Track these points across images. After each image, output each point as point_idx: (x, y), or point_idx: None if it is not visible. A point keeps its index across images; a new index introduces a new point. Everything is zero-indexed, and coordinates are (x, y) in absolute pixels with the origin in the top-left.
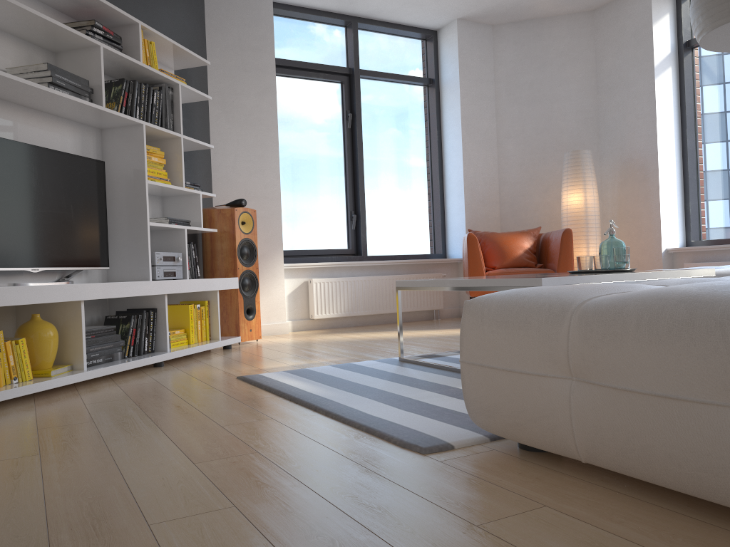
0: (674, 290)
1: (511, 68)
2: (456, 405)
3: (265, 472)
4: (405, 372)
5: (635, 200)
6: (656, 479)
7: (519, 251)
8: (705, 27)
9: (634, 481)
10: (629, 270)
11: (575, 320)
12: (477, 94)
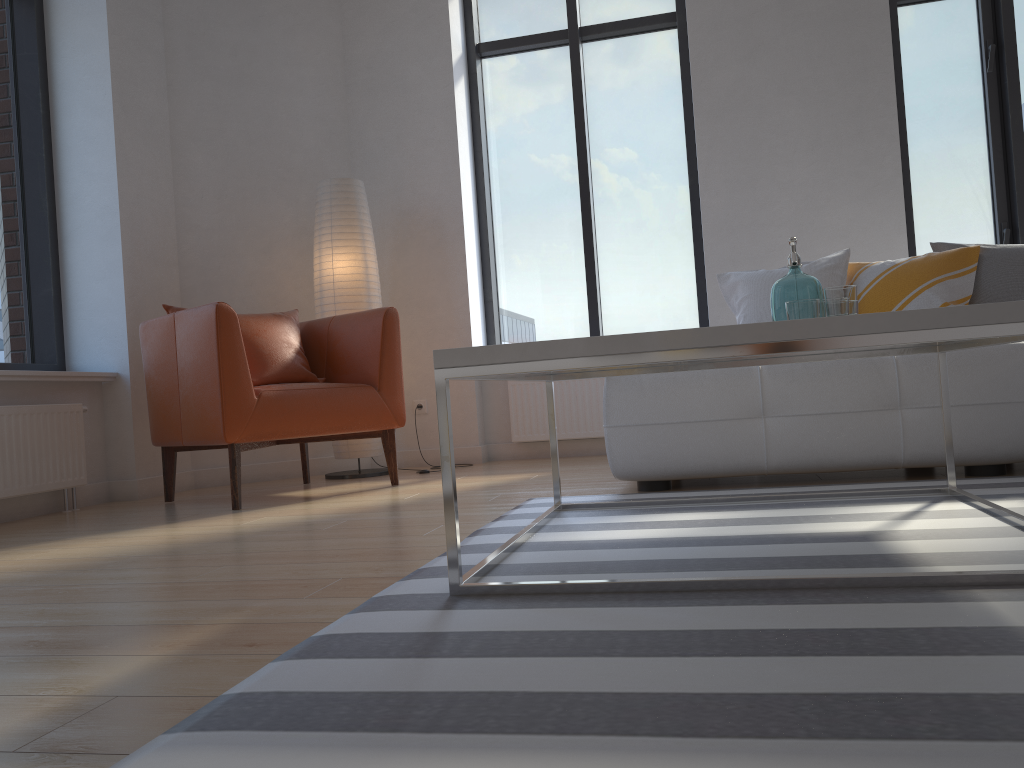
0: None
1: (197, 7)
2: None
3: None
4: (642, 619)
5: (424, 278)
6: None
7: (288, 350)
8: None
9: None
10: None
11: None
12: (138, 36)
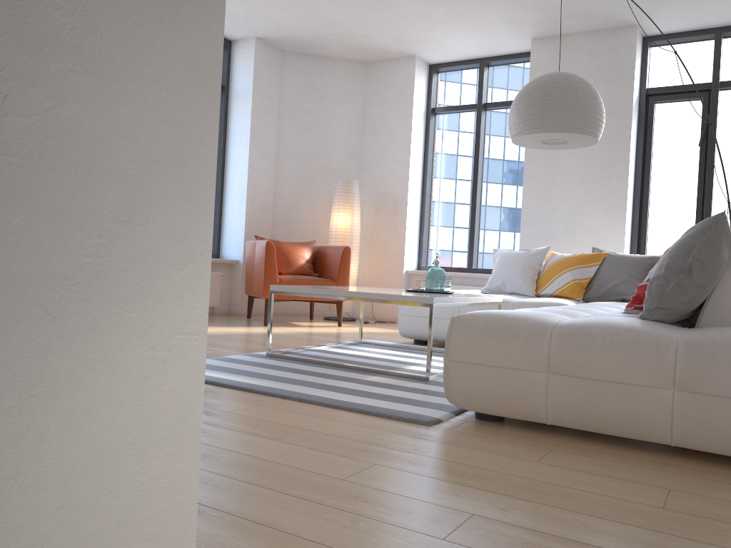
0: (614, 322)
1: (295, 93)
2: (390, 392)
3: (346, 442)
4: (294, 366)
5: (386, 227)
6: (604, 430)
7: (302, 260)
8: (523, 130)
9: (572, 434)
10: (452, 292)
11: (555, 336)
12: (265, 110)
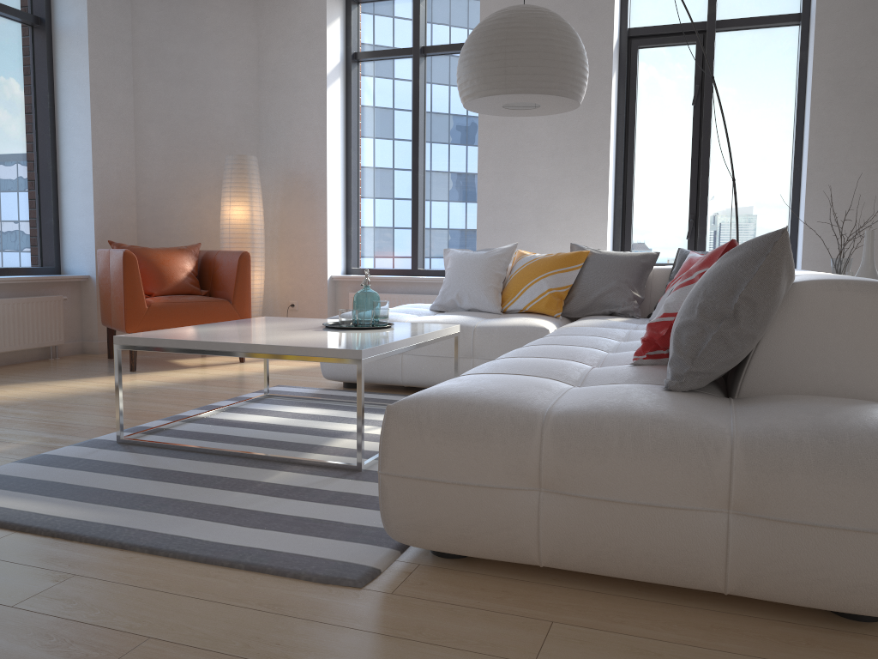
0: (634, 406)
1: (155, 31)
2: (302, 509)
3: None
4: (157, 462)
5: (300, 219)
6: (626, 574)
7: (182, 274)
8: (479, 91)
9: (576, 574)
10: (390, 326)
11: (548, 434)
12: (112, 56)
